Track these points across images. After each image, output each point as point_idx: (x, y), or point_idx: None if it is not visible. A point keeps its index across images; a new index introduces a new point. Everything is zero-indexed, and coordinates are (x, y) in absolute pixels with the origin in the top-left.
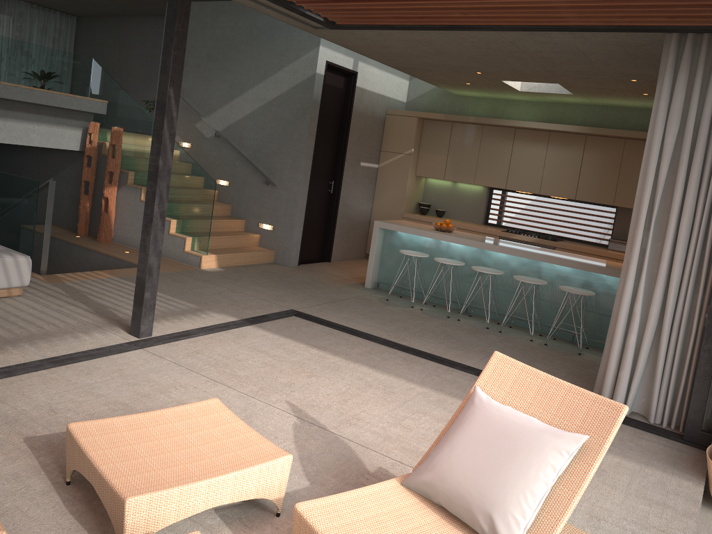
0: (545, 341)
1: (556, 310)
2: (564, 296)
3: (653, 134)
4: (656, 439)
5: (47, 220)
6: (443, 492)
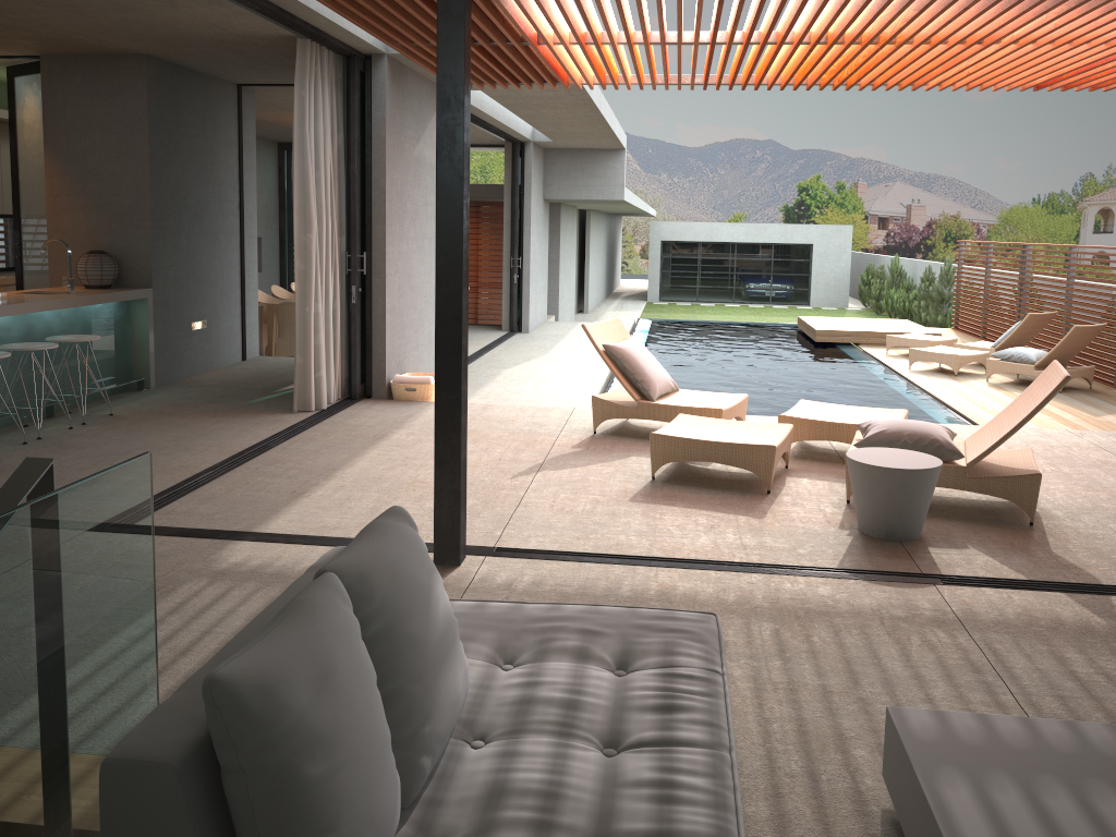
0: (62, 424)
1: (10, 384)
2: (16, 359)
3: (307, 140)
4: (363, 405)
5: None
6: (662, 387)
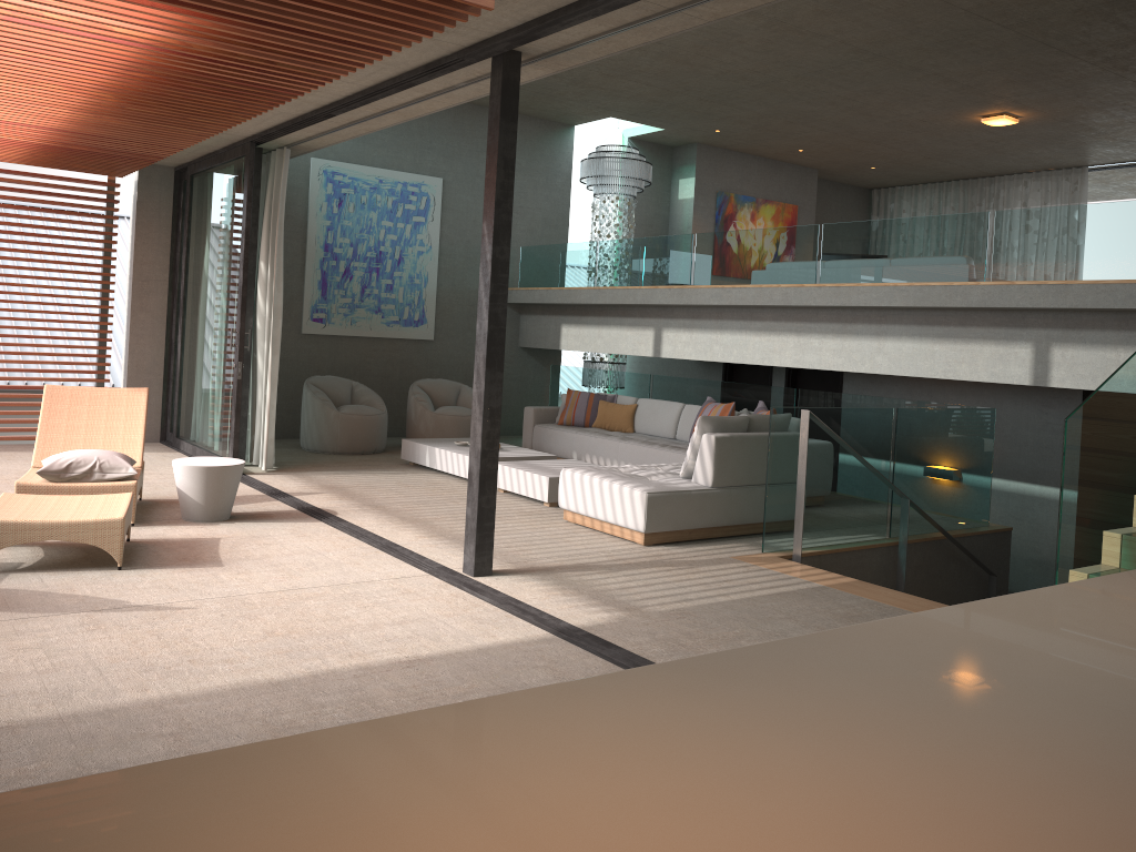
0: None
1: None
2: None
3: None
4: None
5: (799, 473)
6: None
